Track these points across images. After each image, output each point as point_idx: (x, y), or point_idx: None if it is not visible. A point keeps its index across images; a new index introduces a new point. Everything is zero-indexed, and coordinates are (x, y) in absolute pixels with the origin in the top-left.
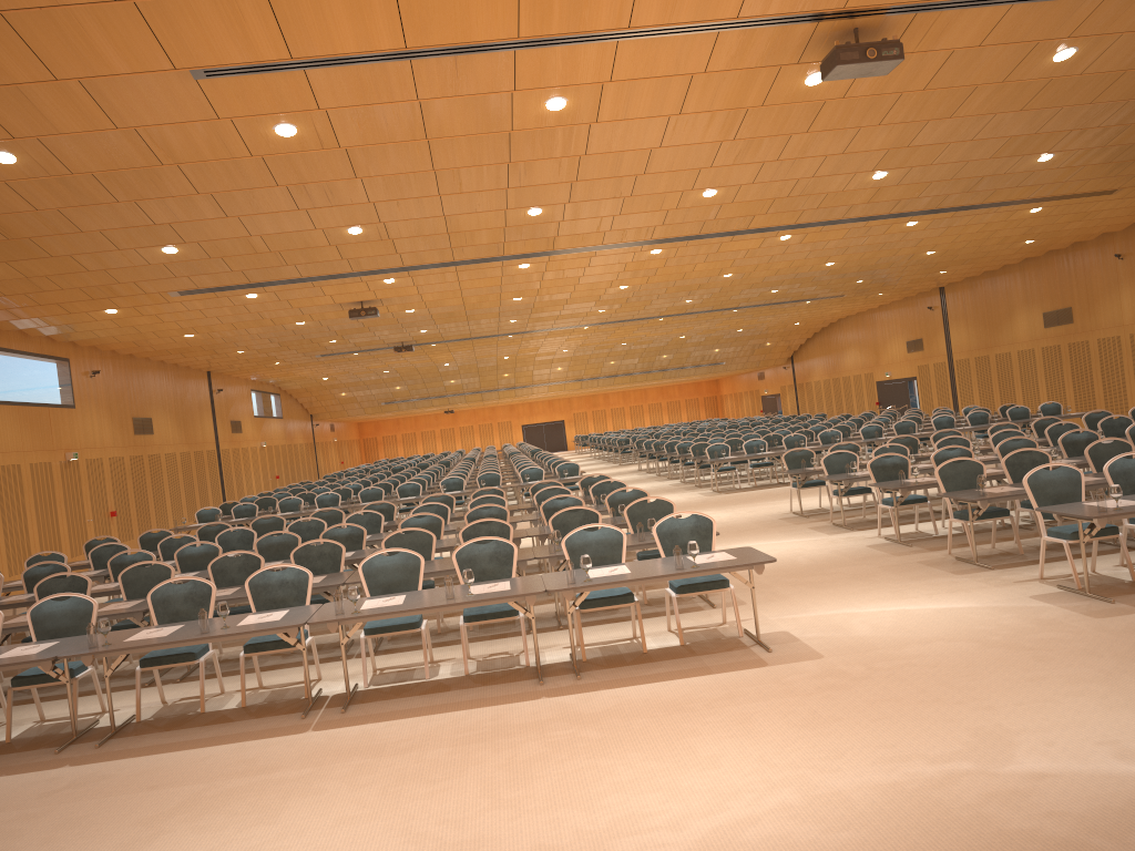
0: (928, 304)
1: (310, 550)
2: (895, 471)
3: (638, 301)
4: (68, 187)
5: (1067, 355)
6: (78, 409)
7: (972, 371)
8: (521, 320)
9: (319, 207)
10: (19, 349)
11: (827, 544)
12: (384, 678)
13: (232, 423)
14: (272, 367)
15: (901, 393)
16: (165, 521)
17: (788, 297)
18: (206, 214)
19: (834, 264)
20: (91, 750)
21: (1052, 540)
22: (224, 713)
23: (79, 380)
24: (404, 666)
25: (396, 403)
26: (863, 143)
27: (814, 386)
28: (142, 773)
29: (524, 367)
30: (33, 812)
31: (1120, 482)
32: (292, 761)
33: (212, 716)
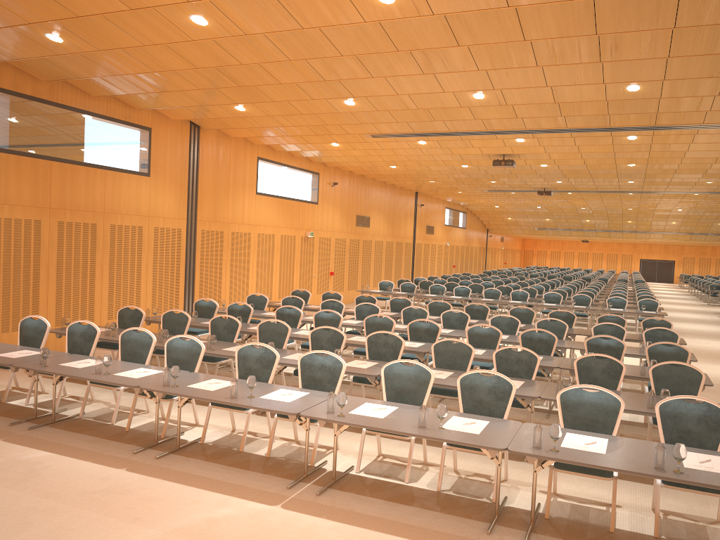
0: None
1: (379, 338)
2: None
3: None
4: (255, 47)
5: None
6: (319, 205)
7: None
8: (637, 182)
9: (439, 73)
10: (286, 163)
11: None
12: (377, 467)
13: (427, 227)
14: (457, 194)
15: None
16: (368, 283)
17: None
18: (358, 74)
19: None
20: (151, 459)
21: None
22: (251, 457)
23: (323, 187)
24: (402, 459)
25: (545, 230)
26: None
27: None
28: (146, 500)
29: (644, 218)
30: (57, 509)
31: None
32: (234, 538)
33: (242, 457)
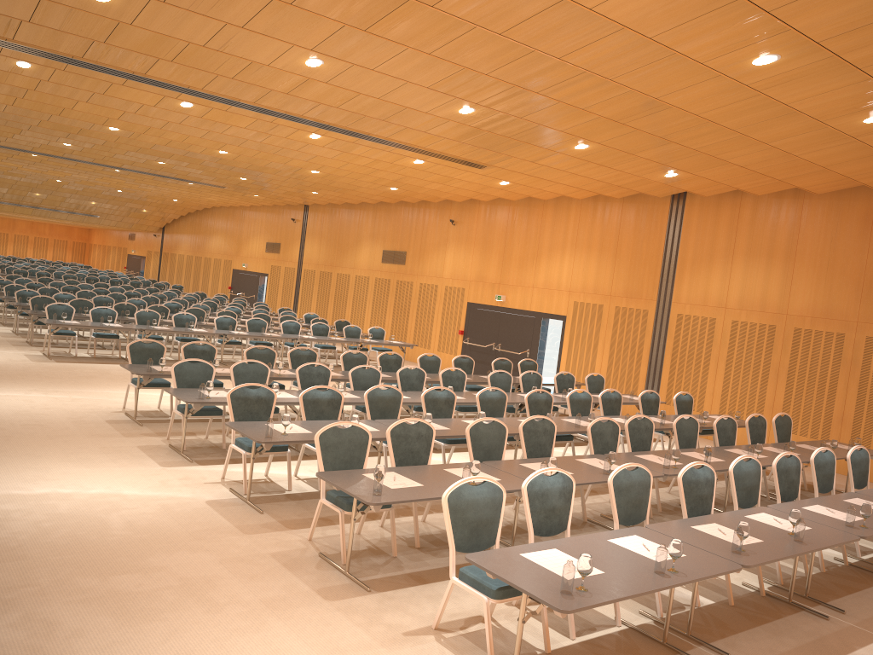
0: (292, 216)
1: None
2: (258, 406)
3: (6, 127)
4: None
5: (395, 289)
6: None
7: (316, 282)
8: None
9: None
10: None
11: (157, 489)
12: None
13: None
14: None
15: (252, 285)
16: None
17: (174, 173)
18: None
19: (227, 154)
20: None
21: (467, 589)
22: None
23: None
24: None
25: None
26: (320, 1)
27: (178, 258)
28: None
29: None
30: None
31: (536, 505)
32: None
33: None
